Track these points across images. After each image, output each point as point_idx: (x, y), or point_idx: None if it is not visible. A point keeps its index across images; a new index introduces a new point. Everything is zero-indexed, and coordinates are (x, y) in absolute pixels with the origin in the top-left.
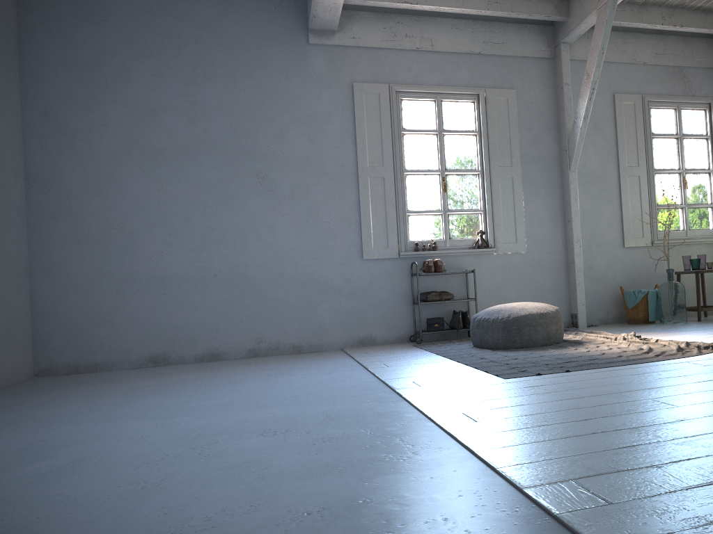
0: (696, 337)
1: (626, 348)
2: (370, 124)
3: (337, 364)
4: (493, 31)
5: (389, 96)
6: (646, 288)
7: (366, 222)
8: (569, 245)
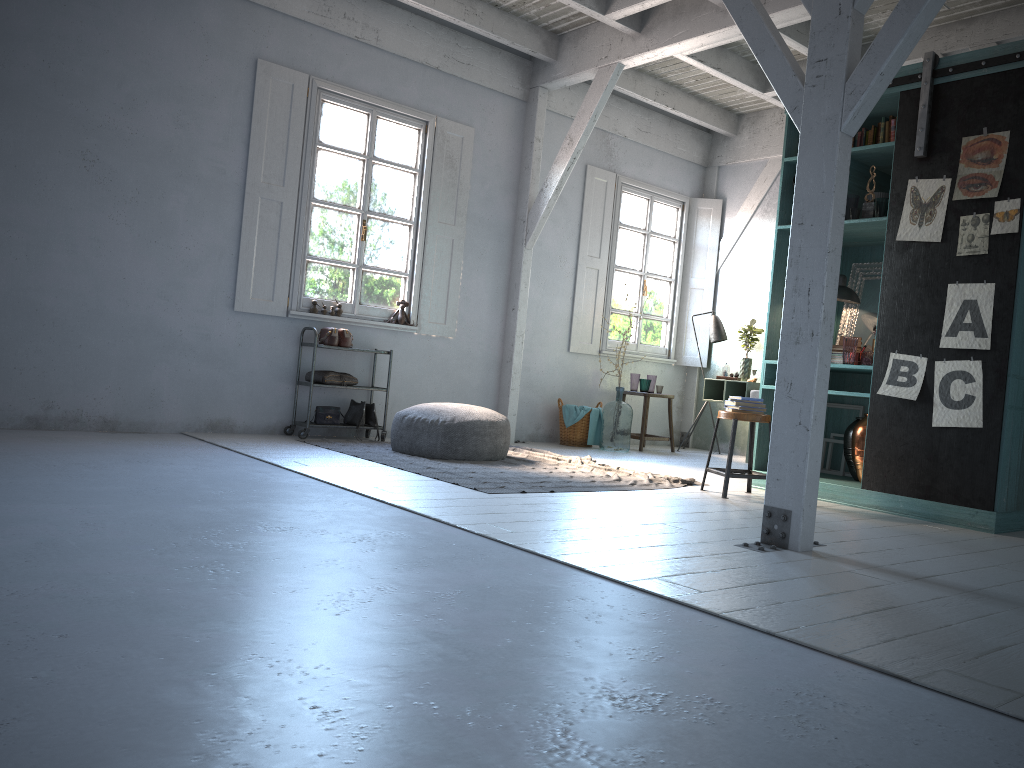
0: (653, 469)
1: (589, 473)
2: (274, 123)
3: (216, 455)
4: (459, 45)
5: (307, 93)
6: (585, 405)
7: (247, 259)
8: (509, 339)
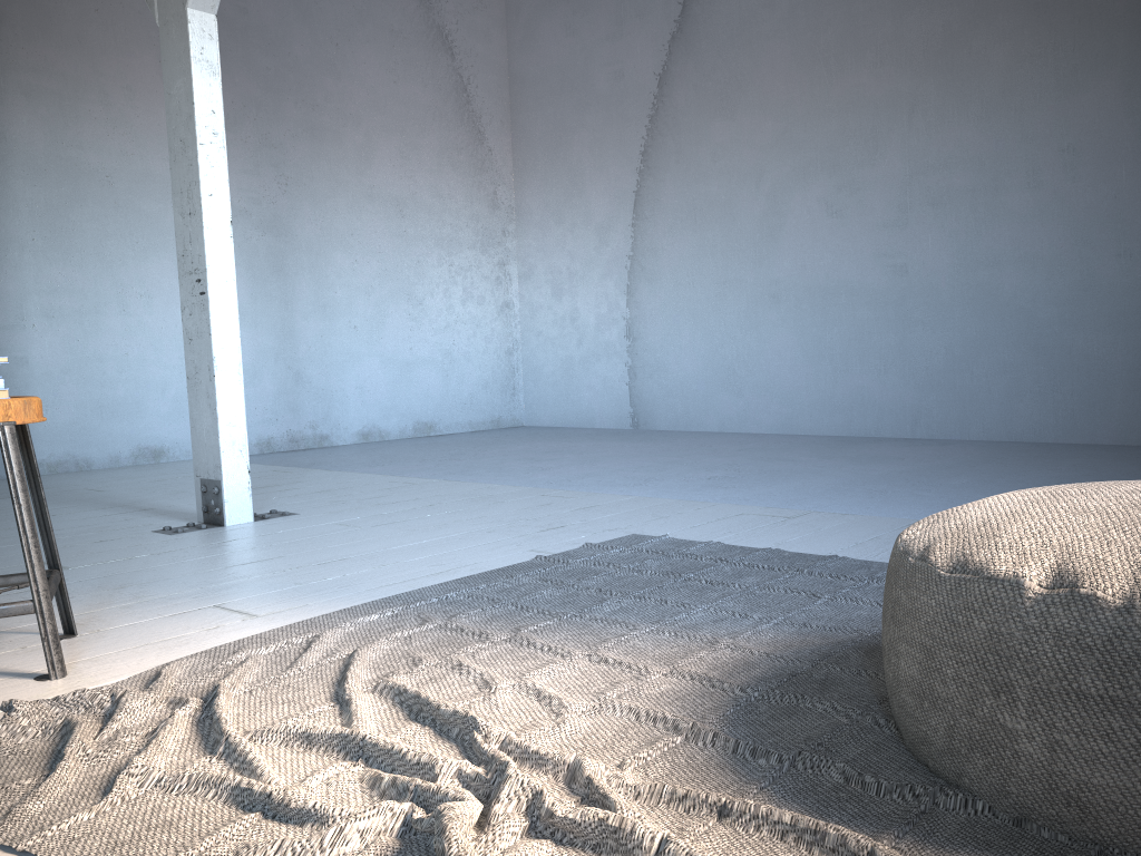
0: None
1: (454, 701)
2: None
3: None
4: None
5: None
6: None
7: None
8: None
